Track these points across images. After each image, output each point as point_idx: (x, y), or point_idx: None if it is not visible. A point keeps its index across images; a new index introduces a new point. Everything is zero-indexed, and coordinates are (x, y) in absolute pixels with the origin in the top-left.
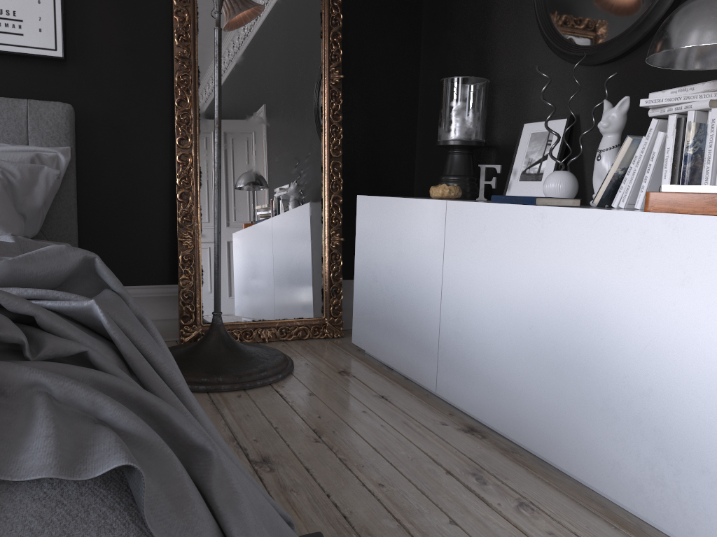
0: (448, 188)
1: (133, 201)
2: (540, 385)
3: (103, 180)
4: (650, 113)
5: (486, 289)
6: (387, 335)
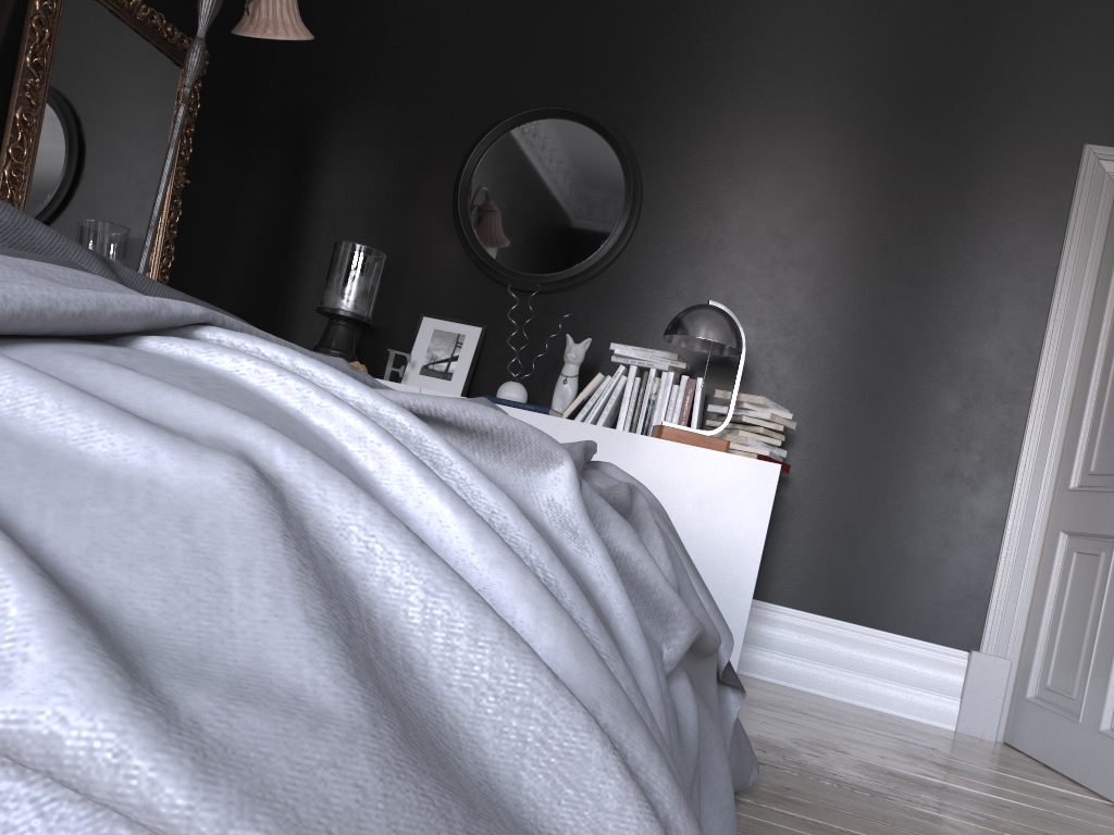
0: (362, 367)
1: None
2: None
3: None
4: (614, 359)
5: None
6: None
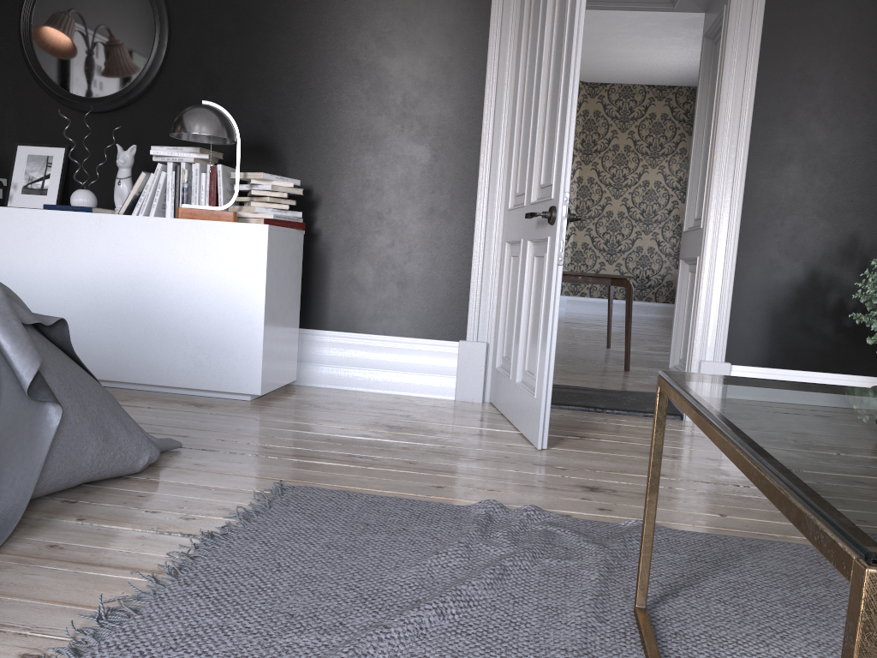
0: None
1: None
2: (108, 334)
3: None
4: (154, 159)
5: (48, 275)
6: None
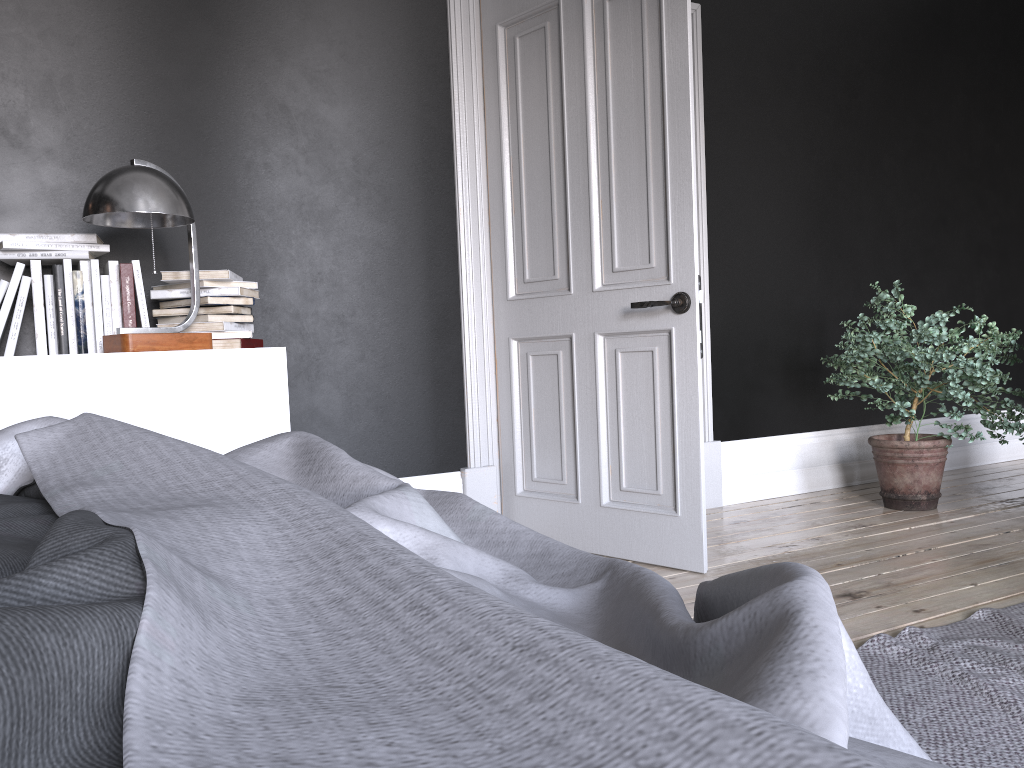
0: None
1: None
2: None
3: None
4: (2, 255)
5: None
6: None
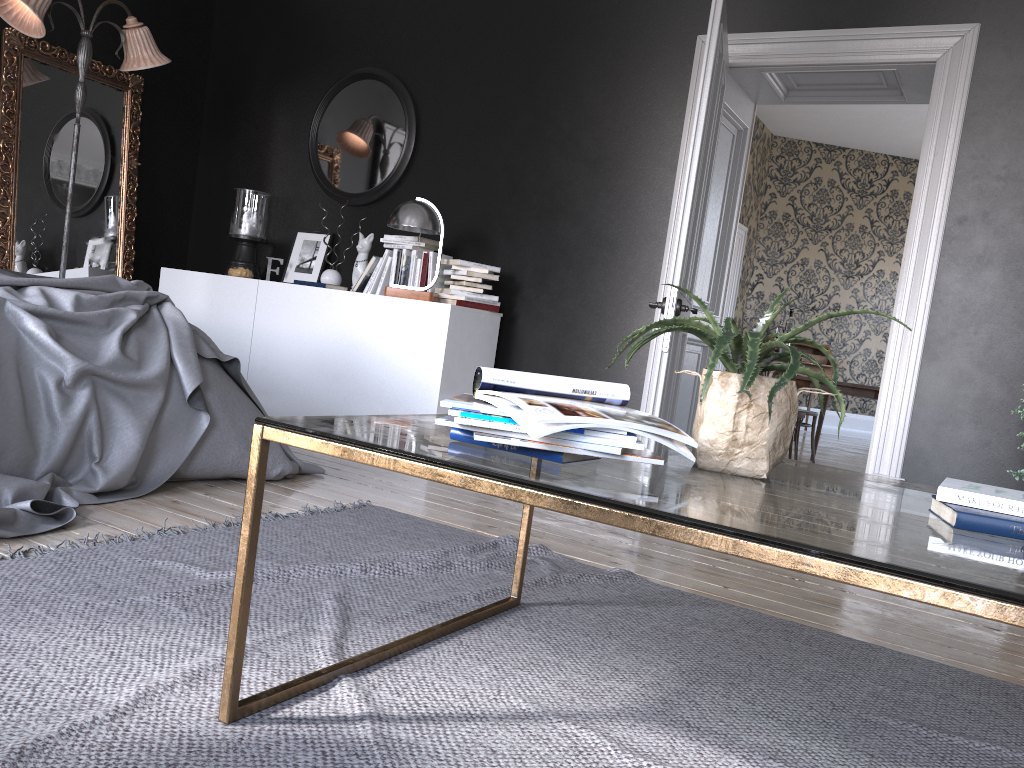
0: (245, 271)
1: None
2: (325, 389)
3: None
4: (385, 246)
5: (290, 337)
6: None
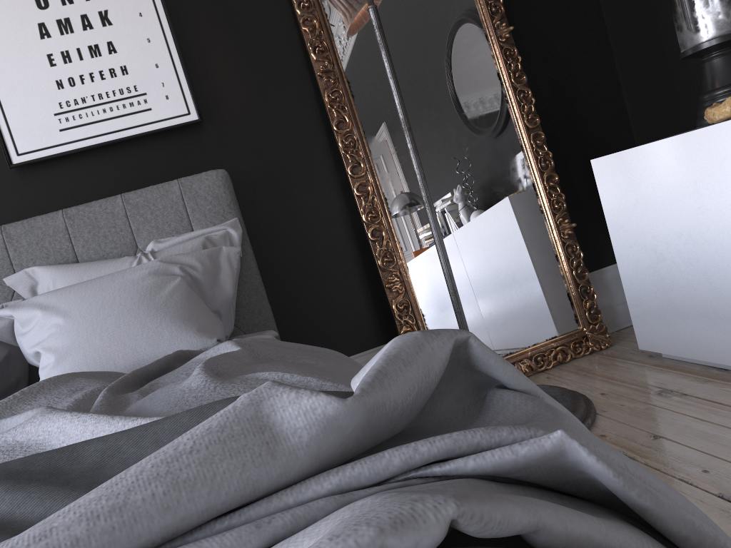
0: None
1: (318, 258)
2: None
3: (280, 244)
4: None
5: None
6: (710, 326)
